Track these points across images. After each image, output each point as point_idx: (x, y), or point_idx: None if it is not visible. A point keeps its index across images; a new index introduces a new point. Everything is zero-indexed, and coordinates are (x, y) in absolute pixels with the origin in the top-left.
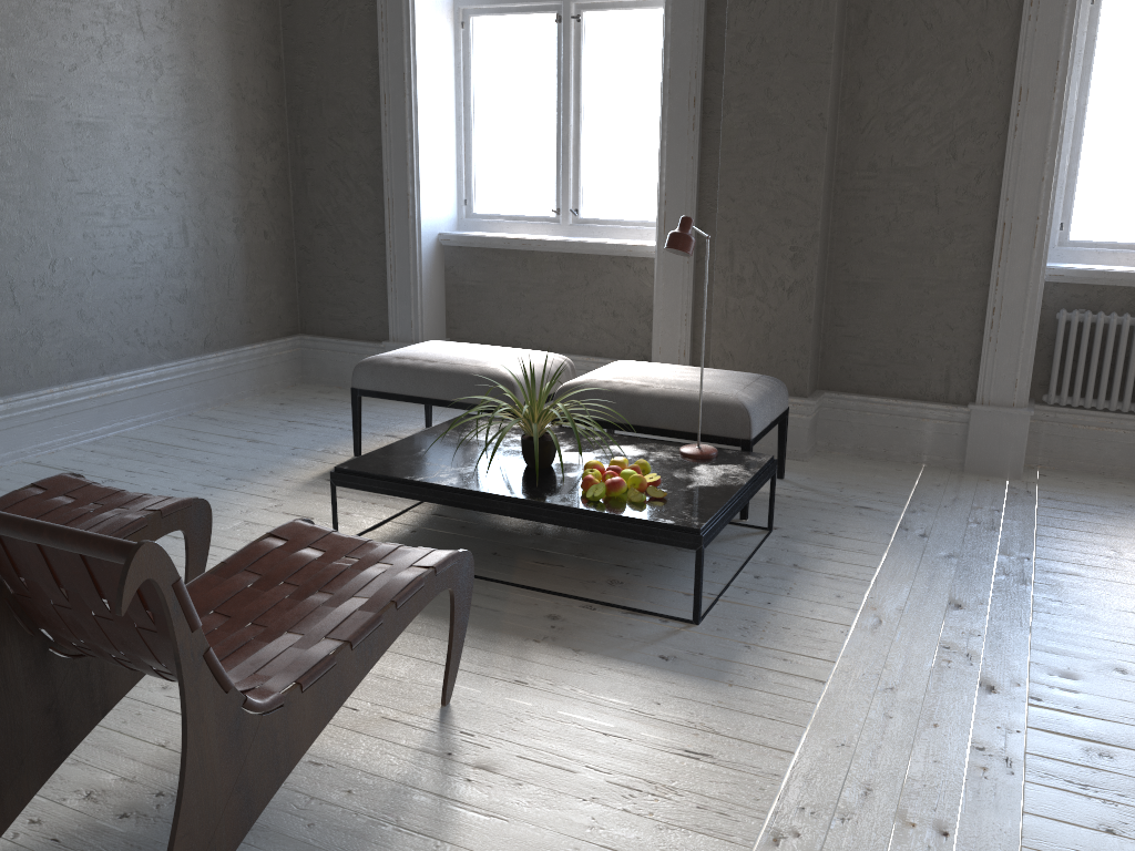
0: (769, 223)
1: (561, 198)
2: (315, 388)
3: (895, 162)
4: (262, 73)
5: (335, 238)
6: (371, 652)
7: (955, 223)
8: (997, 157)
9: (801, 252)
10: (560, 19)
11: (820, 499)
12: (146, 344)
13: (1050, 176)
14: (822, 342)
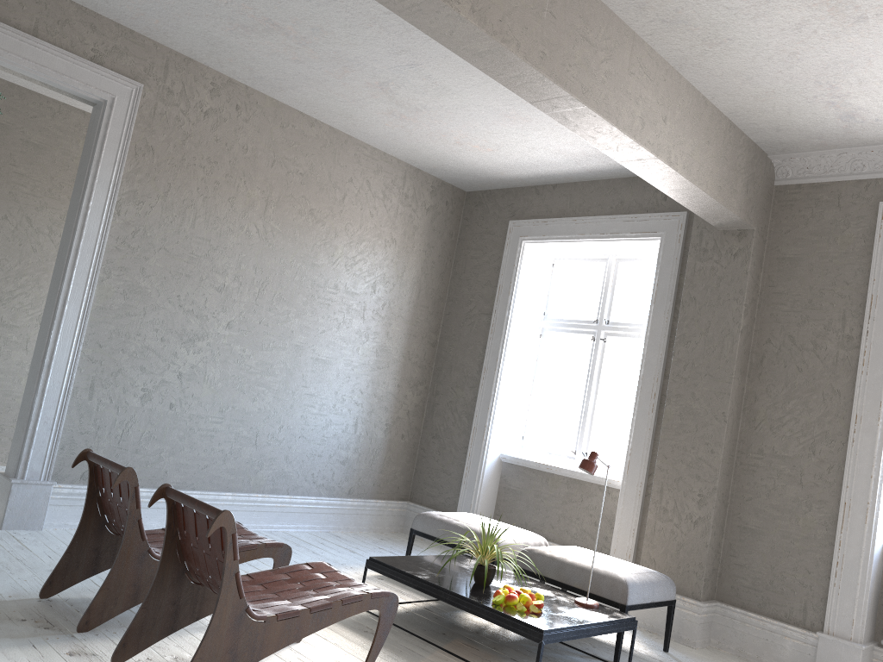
0: (686, 476)
1: (578, 444)
2: (407, 536)
3: (775, 450)
4: (423, 347)
5: (441, 446)
6: (321, 620)
7: (813, 497)
8: (842, 457)
9: (705, 498)
10: (594, 339)
11: None
12: (316, 483)
13: (876, 475)
14: (720, 566)
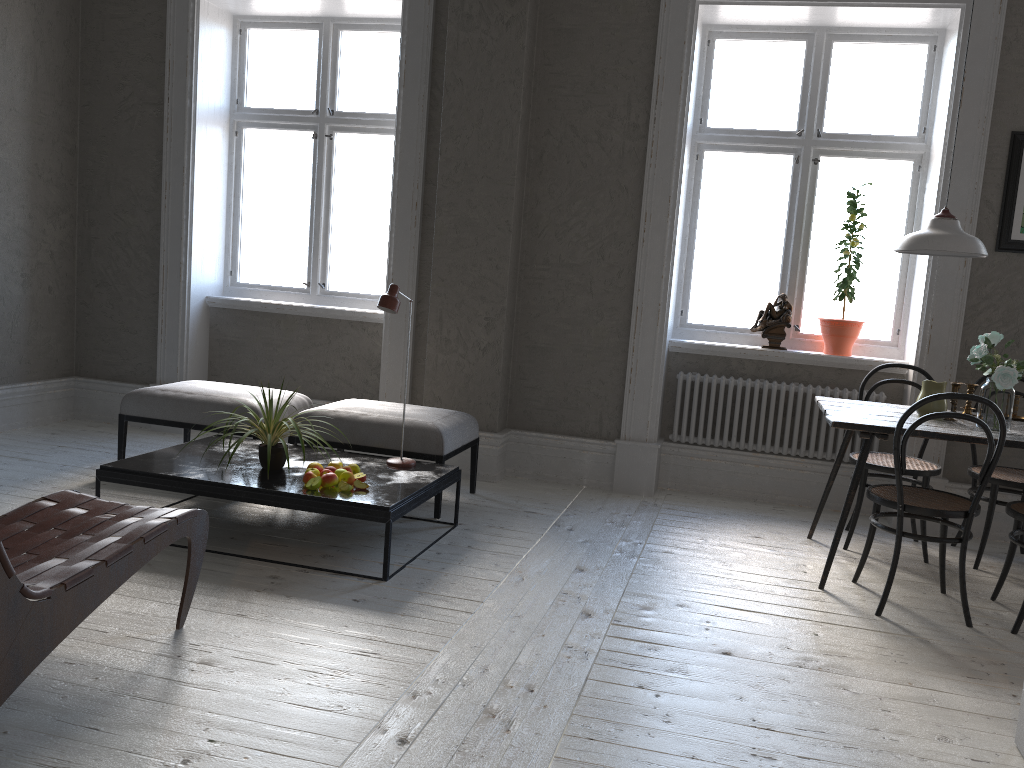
0: (469, 298)
1: (311, 274)
2: (85, 423)
3: (562, 259)
4: (58, 157)
5: (113, 296)
6: (122, 572)
7: (605, 305)
8: (632, 260)
9: (493, 321)
10: (316, 136)
11: (500, 506)
12: None
13: (667, 275)
14: (510, 392)
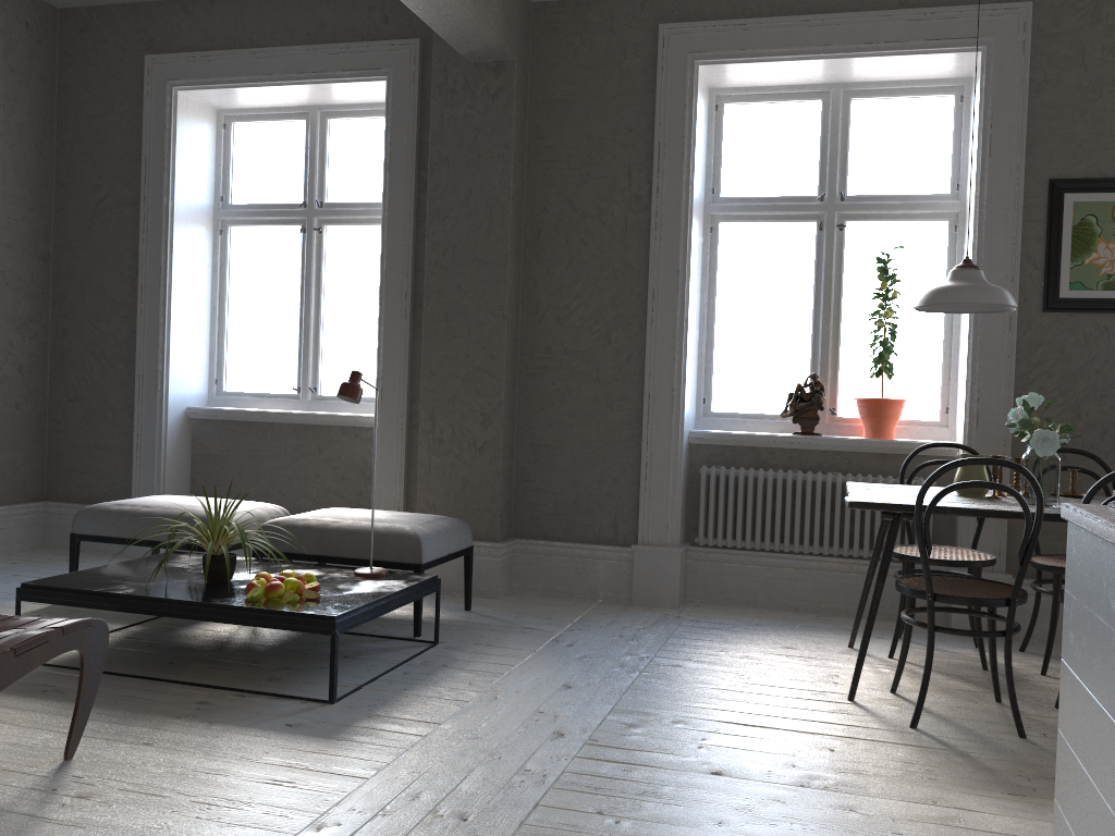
0: (463, 393)
1: (301, 378)
2: (54, 551)
3: (565, 346)
4: (28, 264)
5: (87, 411)
6: None
7: (614, 394)
8: (641, 343)
9: (490, 416)
10: (305, 230)
11: (495, 623)
12: None
13: (680, 357)
14: (515, 496)
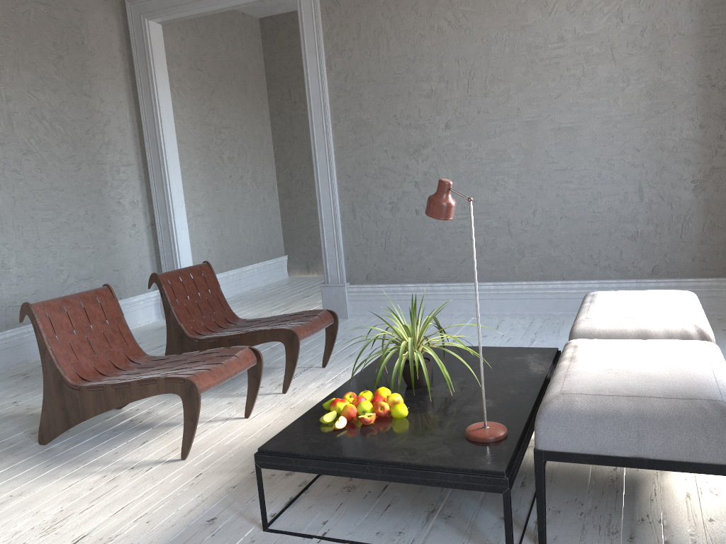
0: None
1: None
2: None
3: None
4: None
5: None
6: (124, 396)
7: None
8: None
9: None
10: None
11: None
12: (598, 265)
13: None
14: None
